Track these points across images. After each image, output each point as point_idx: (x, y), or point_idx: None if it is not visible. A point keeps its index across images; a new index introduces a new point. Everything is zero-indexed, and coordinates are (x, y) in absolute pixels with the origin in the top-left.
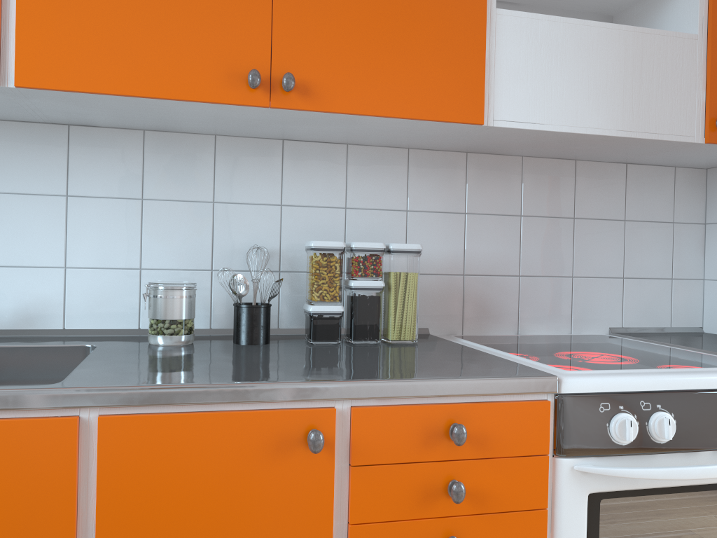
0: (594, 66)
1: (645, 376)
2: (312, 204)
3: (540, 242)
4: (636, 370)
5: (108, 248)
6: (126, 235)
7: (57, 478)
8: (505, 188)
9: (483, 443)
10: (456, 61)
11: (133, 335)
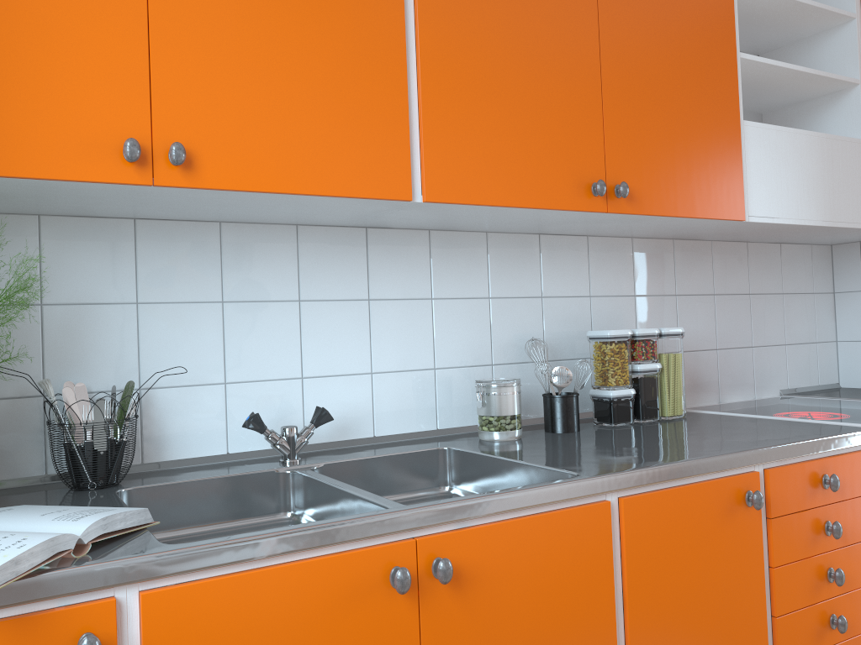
0: (805, 167)
1: None
2: (565, 295)
3: (728, 317)
4: None
5: (406, 350)
6: (421, 336)
7: (601, 556)
8: (702, 270)
9: (840, 488)
10: (724, 166)
11: (436, 436)
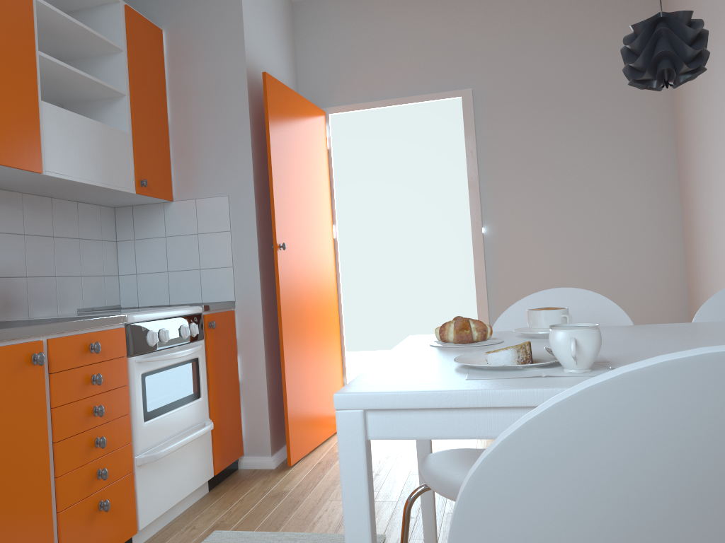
0: (88, 144)
1: (154, 312)
2: None
3: (37, 253)
4: (147, 310)
5: None
6: None
7: None
8: (14, 214)
9: (103, 353)
10: (26, 131)
11: None
